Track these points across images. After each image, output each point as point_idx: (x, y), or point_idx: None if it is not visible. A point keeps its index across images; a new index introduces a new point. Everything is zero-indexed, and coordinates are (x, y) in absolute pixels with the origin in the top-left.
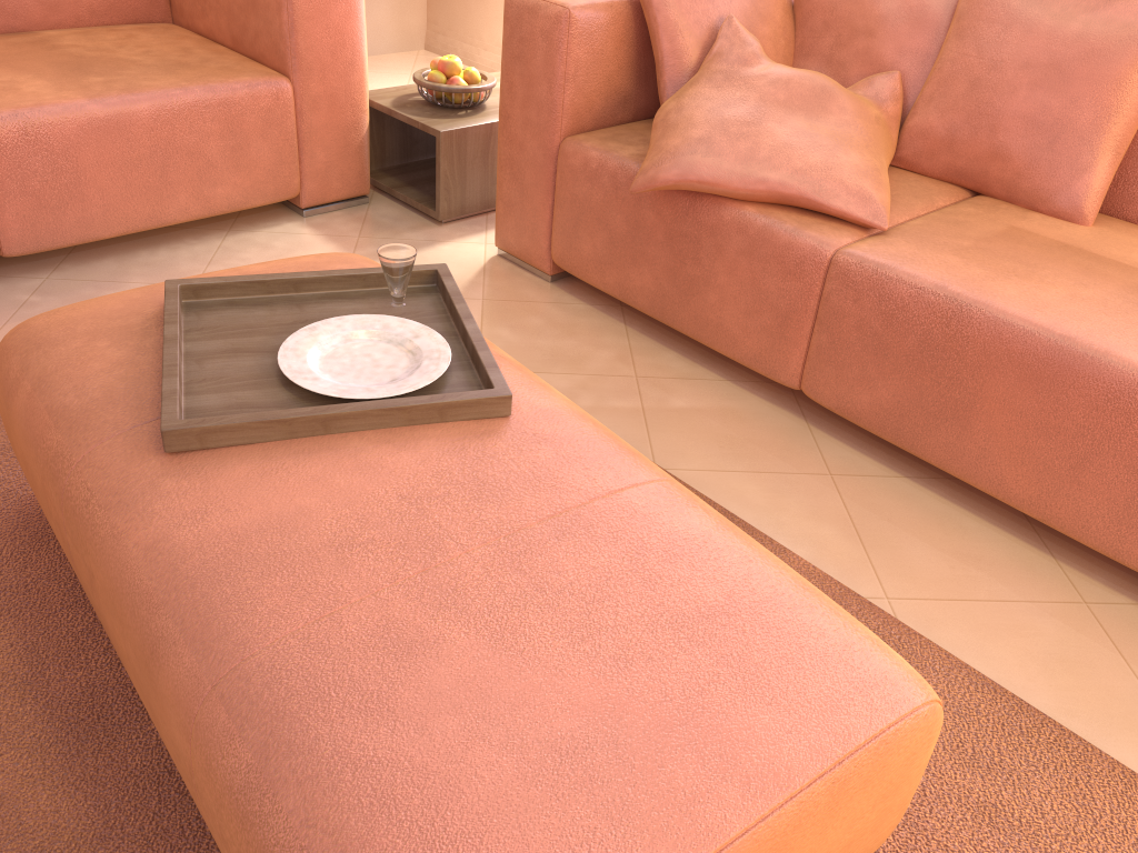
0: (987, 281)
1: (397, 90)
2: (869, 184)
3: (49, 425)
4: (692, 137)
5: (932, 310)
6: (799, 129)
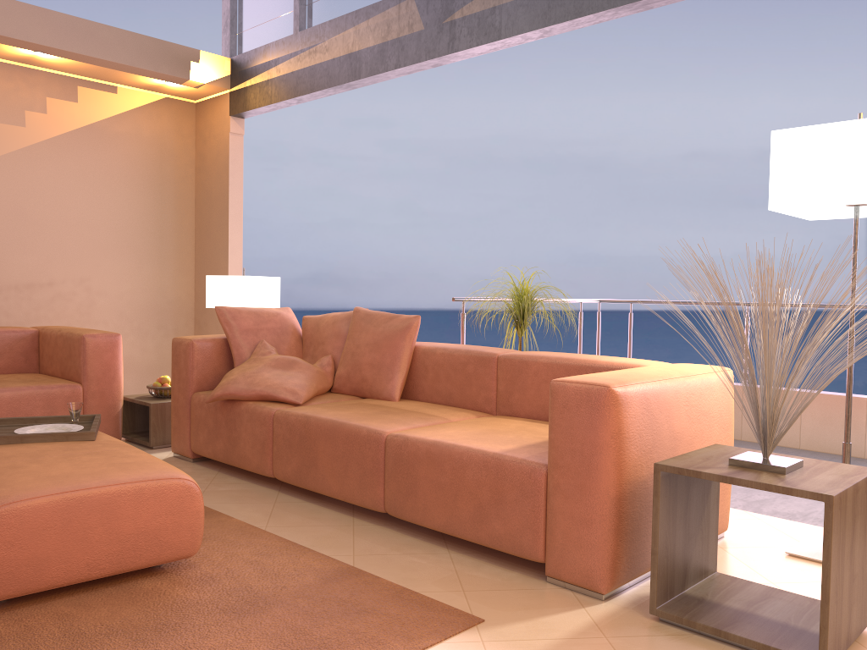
0: (324, 411)
1: (142, 394)
2: (298, 389)
3: None
4: (230, 378)
5: (301, 422)
6: (276, 373)
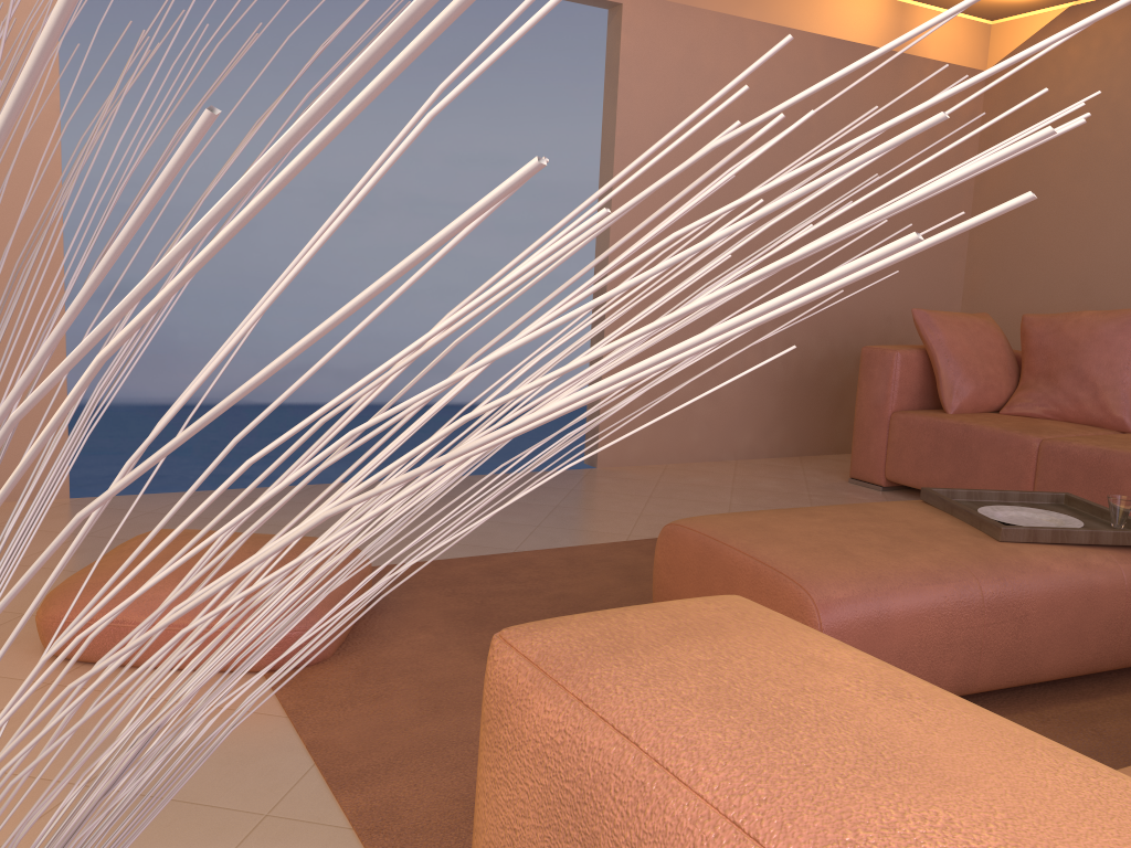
0: None
1: None
2: None
3: None
4: None
5: None
6: None
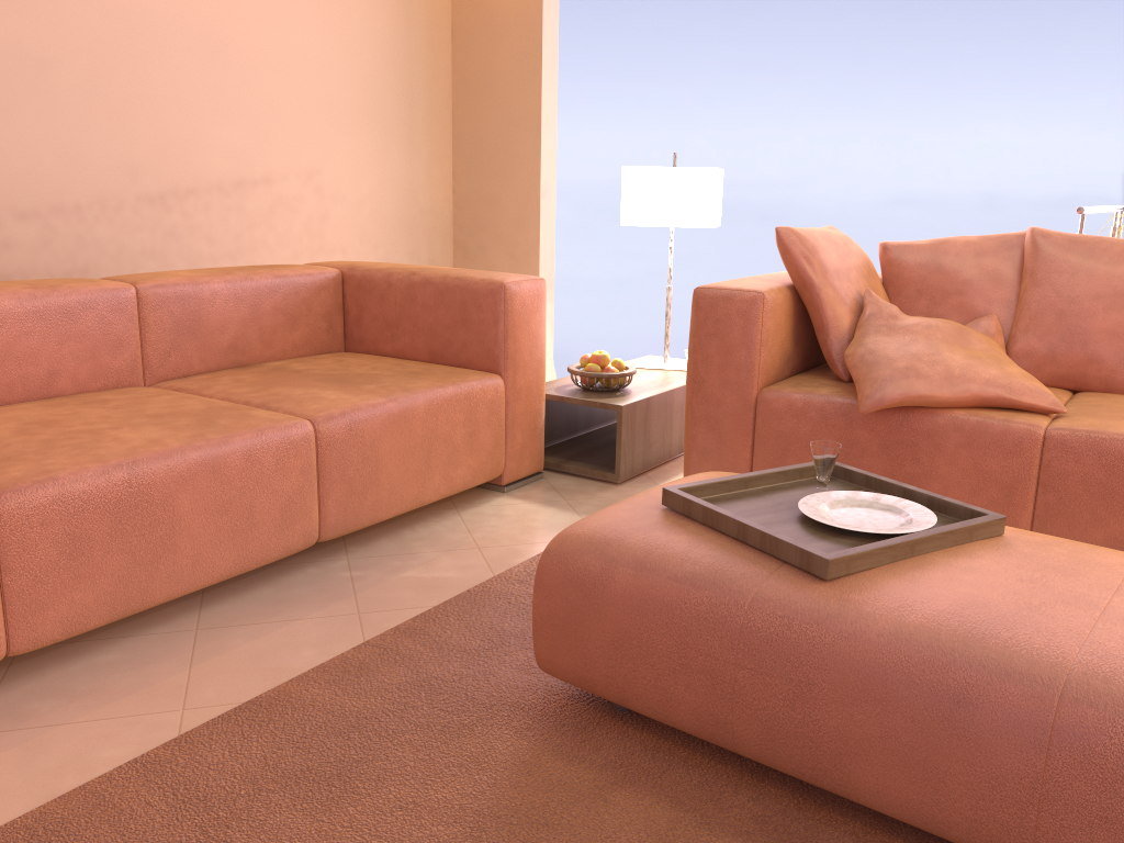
0: None
1: (547, 385)
2: (1038, 384)
3: (685, 589)
4: (899, 367)
5: None
6: (966, 354)
